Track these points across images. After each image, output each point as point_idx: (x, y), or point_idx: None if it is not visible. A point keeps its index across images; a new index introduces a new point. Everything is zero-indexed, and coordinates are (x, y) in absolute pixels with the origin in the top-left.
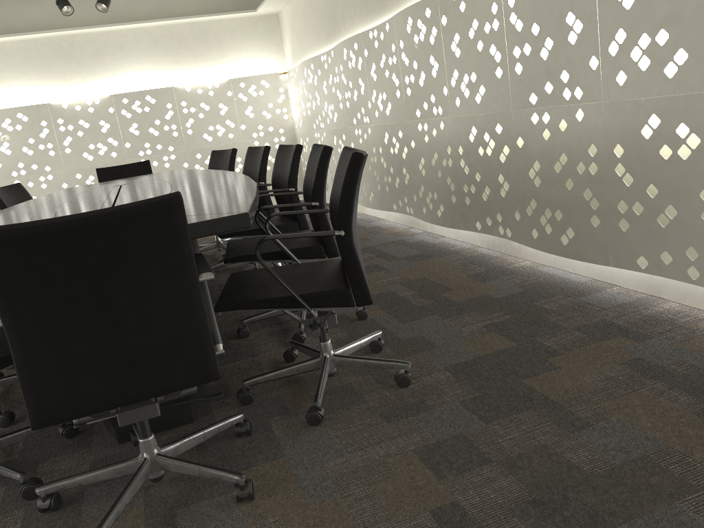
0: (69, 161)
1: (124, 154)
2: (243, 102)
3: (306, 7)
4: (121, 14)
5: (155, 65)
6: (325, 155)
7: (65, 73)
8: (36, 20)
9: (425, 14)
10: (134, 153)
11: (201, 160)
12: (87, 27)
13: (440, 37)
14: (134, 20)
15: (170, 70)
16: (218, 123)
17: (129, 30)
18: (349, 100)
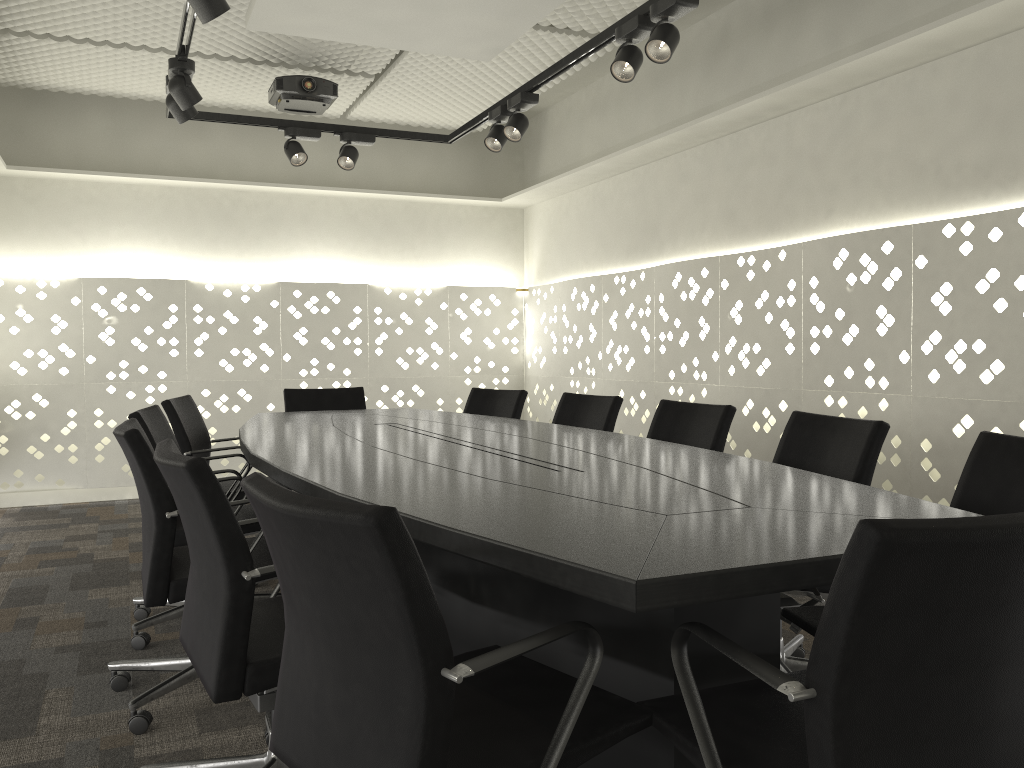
0: (197, 369)
1: (278, 369)
2: (460, 321)
3: (592, 208)
4: (313, 174)
5: (346, 251)
6: (880, 434)
7: (217, 242)
8: (194, 163)
9: (881, 249)
10: (293, 371)
11: (387, 395)
12: (269, 184)
13: (907, 283)
14: (330, 185)
15: (365, 261)
16: (421, 345)
17: (320, 197)
18: (668, 344)
